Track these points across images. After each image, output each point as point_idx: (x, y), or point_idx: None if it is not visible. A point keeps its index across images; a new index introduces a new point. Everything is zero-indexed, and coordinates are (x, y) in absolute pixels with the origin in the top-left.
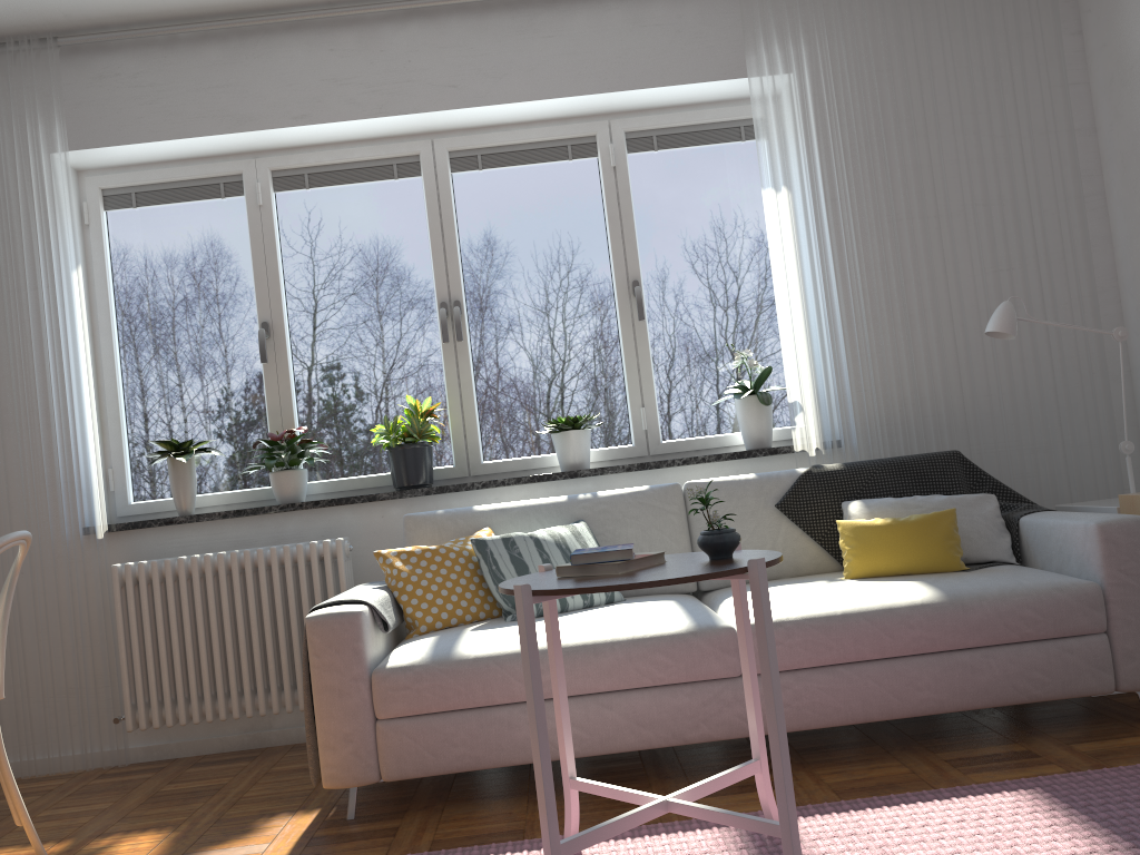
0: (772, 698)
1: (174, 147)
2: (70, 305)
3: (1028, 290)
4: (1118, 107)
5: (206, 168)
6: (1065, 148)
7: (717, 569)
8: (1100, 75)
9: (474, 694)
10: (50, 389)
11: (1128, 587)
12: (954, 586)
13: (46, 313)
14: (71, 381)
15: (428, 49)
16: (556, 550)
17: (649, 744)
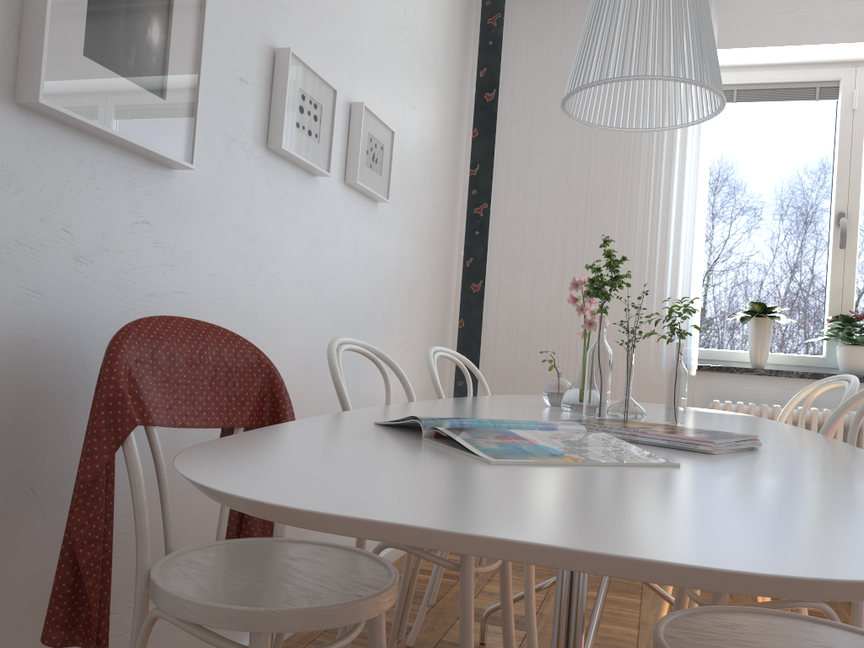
0: None
1: (795, 52)
2: (696, 178)
3: None
4: None
5: (807, 73)
6: None
7: None
8: None
9: None
10: (667, 245)
11: None
12: None
13: (676, 182)
14: (689, 241)
15: None
16: None
17: None
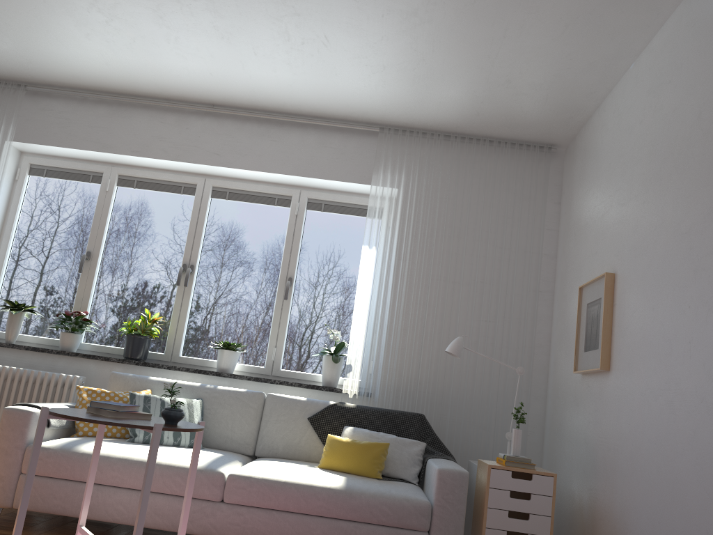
0: (142, 498)
1: (69, 151)
2: None
3: (494, 335)
4: (564, 247)
5: (86, 166)
6: (534, 263)
7: (140, 424)
8: (562, 228)
9: (75, 472)
10: None
11: (445, 509)
12: (356, 483)
13: None
14: None
15: (210, 133)
16: None
17: (158, 526)
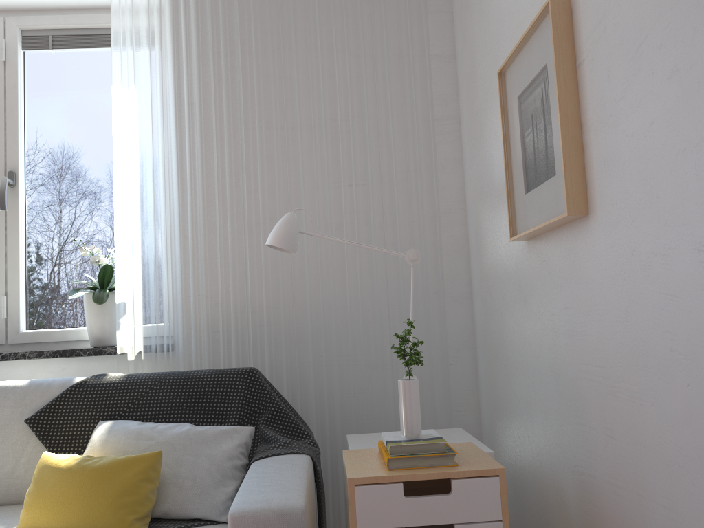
0: None
1: None
2: None
3: (368, 205)
4: (465, 31)
5: None
6: (418, 70)
7: None
8: (457, 2)
9: None
10: None
11: None
12: None
13: None
14: None
15: None
16: None
17: None
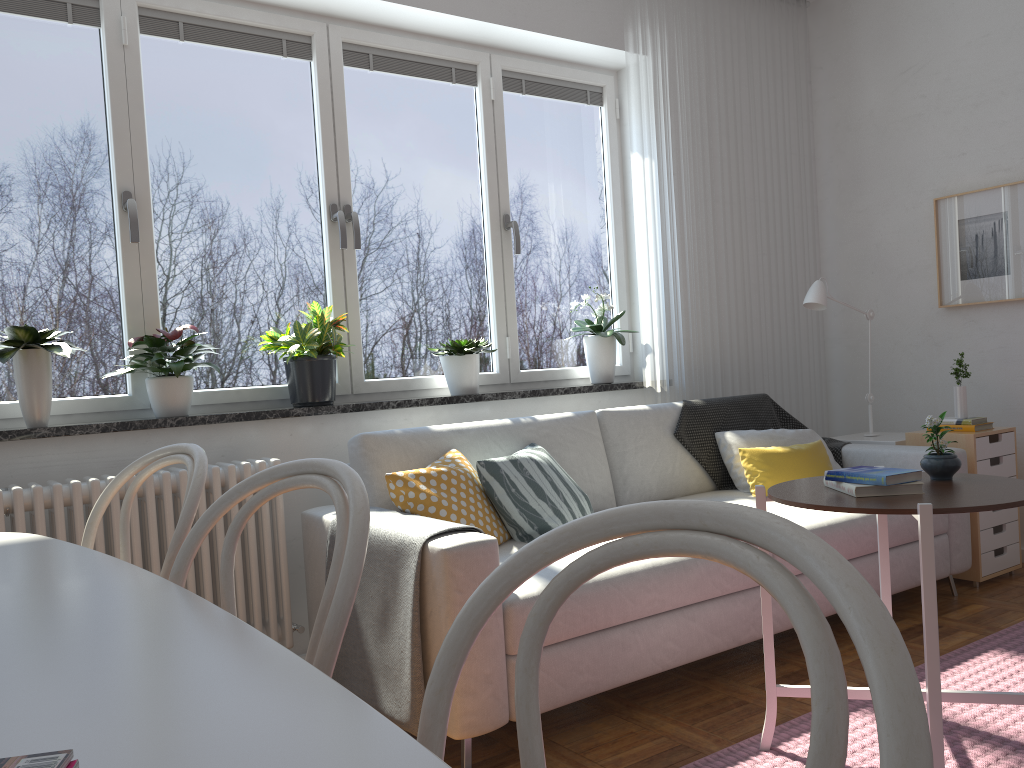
0: None
1: None
2: None
3: (784, 272)
4: (841, 146)
5: None
6: (807, 168)
7: None
8: (825, 118)
9: (597, 618)
10: None
11: None
12: None
13: None
14: None
15: None
16: (552, 472)
17: (717, 649)
